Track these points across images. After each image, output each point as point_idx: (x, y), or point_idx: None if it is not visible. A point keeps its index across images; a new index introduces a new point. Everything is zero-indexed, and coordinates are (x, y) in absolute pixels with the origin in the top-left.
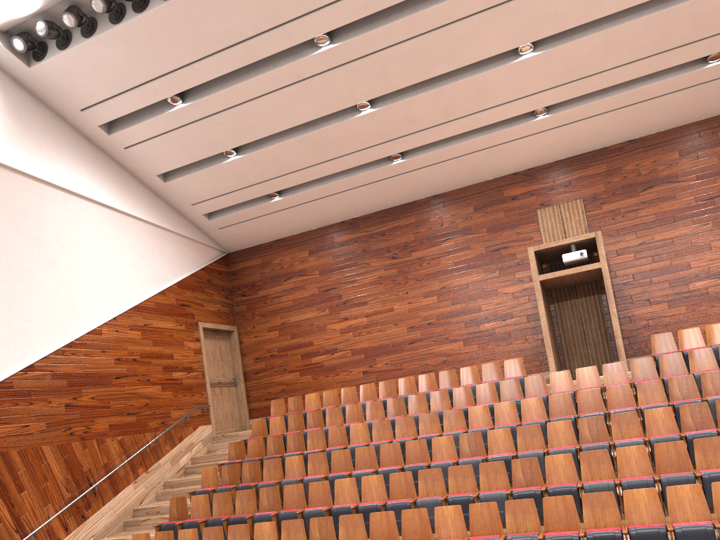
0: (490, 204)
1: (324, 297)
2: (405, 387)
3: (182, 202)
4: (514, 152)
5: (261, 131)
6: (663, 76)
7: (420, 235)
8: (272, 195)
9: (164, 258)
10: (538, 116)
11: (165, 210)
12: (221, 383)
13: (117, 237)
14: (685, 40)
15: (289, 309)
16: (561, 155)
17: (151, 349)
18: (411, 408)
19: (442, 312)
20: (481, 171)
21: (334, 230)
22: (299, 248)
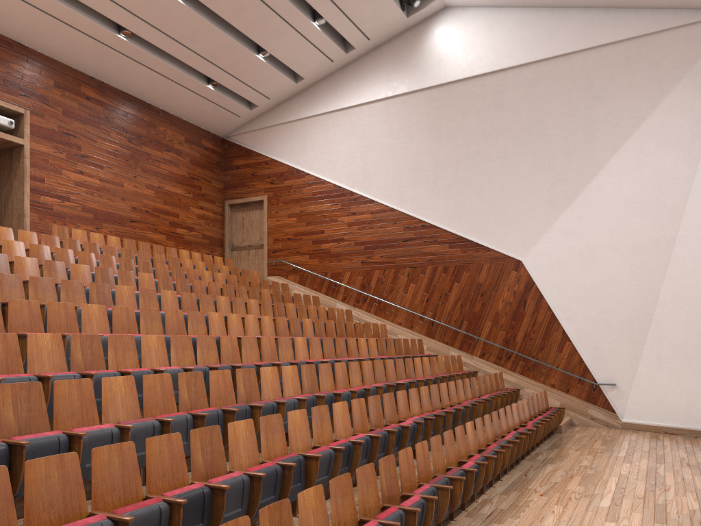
0: None
1: None
2: None
3: None
4: None
5: None
6: (91, 17)
7: None
8: None
9: None
10: None
11: None
12: None
13: None
14: (131, 7)
15: None
16: None
17: None
18: None
19: None
20: None
21: None
22: None
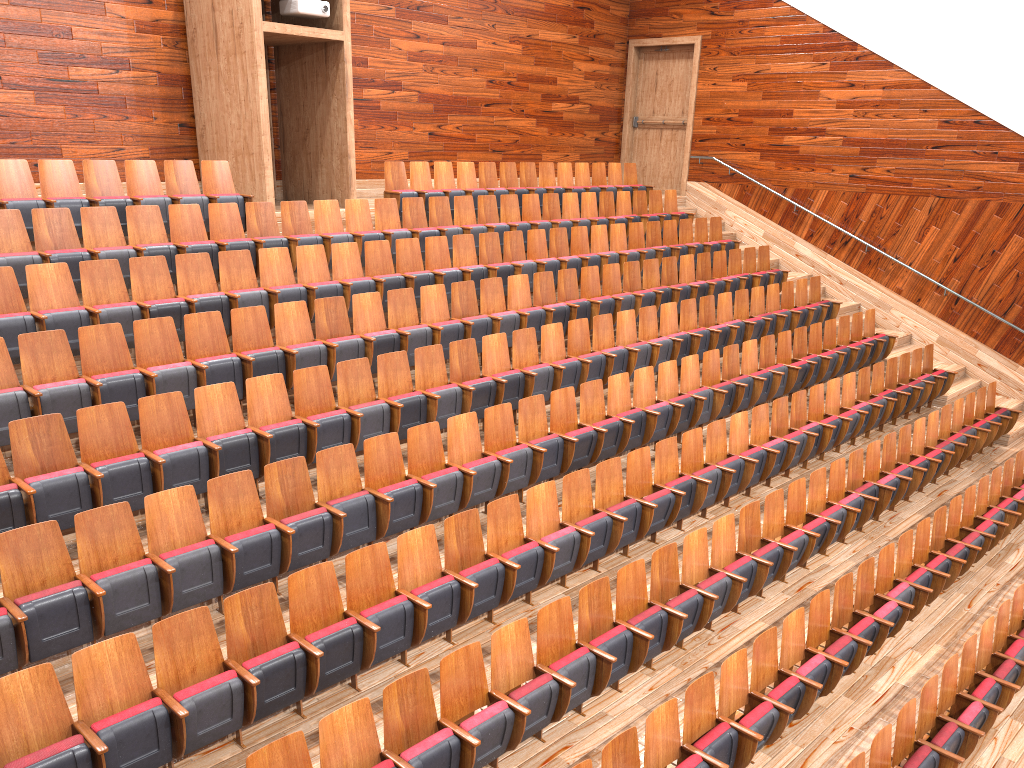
0: None
1: None
2: (8, 182)
3: None
4: None
5: None
6: None
7: None
8: None
9: None
10: None
11: None
12: None
13: None
14: None
15: None
16: None
17: None
18: (89, 234)
19: None
20: None
21: None
22: None
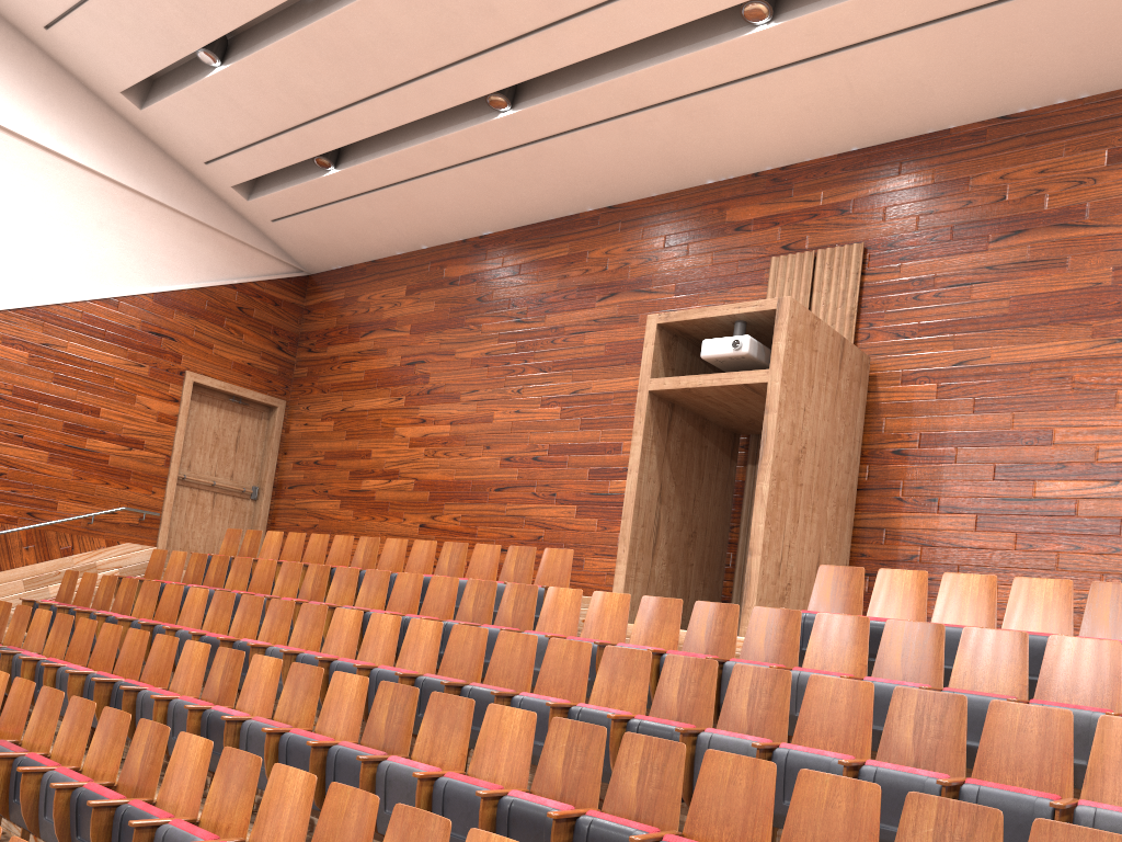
0: (696, 235)
1: (405, 375)
2: (390, 558)
3: (188, 156)
4: (735, 119)
5: (231, 12)
6: None
7: (568, 284)
8: (320, 163)
9: (129, 244)
10: (755, 24)
11: (154, 164)
12: (218, 487)
13: (9, 181)
14: None
15: (357, 387)
16: (847, 140)
17: (46, 388)
18: (334, 592)
19: (561, 441)
20: (684, 161)
21: (449, 255)
22: (397, 280)
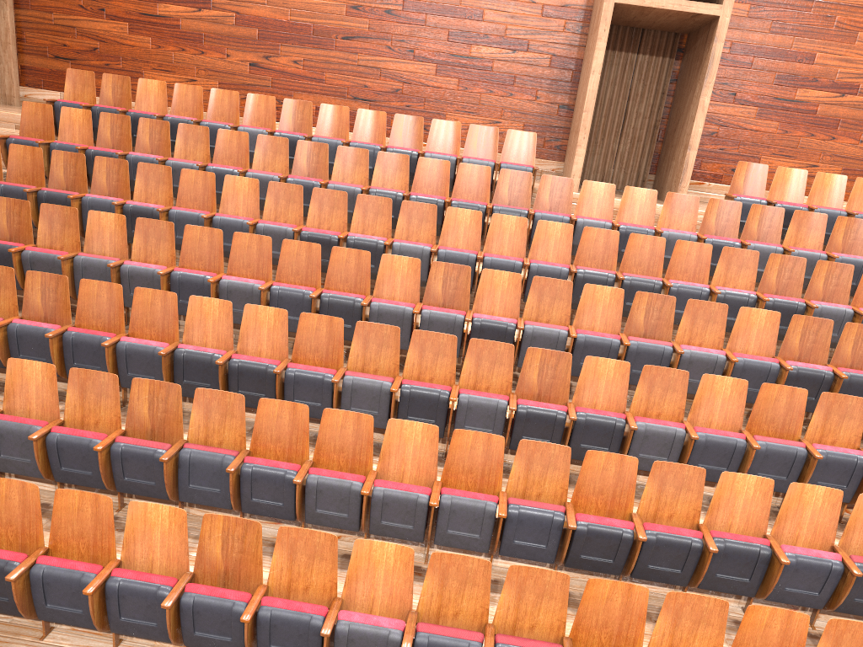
0: None
1: None
2: (329, 124)
3: None
4: None
5: None
6: None
7: None
8: None
9: None
10: None
11: None
12: None
13: None
14: None
15: None
16: None
17: None
18: (339, 170)
19: None
20: None
21: None
22: None
